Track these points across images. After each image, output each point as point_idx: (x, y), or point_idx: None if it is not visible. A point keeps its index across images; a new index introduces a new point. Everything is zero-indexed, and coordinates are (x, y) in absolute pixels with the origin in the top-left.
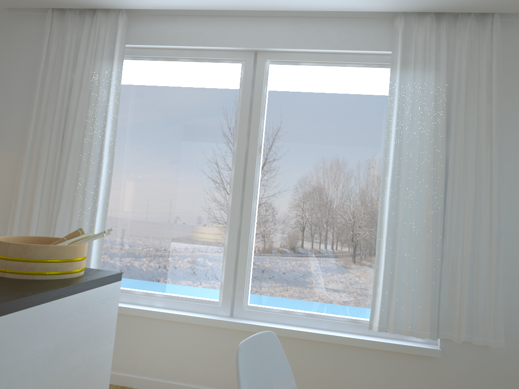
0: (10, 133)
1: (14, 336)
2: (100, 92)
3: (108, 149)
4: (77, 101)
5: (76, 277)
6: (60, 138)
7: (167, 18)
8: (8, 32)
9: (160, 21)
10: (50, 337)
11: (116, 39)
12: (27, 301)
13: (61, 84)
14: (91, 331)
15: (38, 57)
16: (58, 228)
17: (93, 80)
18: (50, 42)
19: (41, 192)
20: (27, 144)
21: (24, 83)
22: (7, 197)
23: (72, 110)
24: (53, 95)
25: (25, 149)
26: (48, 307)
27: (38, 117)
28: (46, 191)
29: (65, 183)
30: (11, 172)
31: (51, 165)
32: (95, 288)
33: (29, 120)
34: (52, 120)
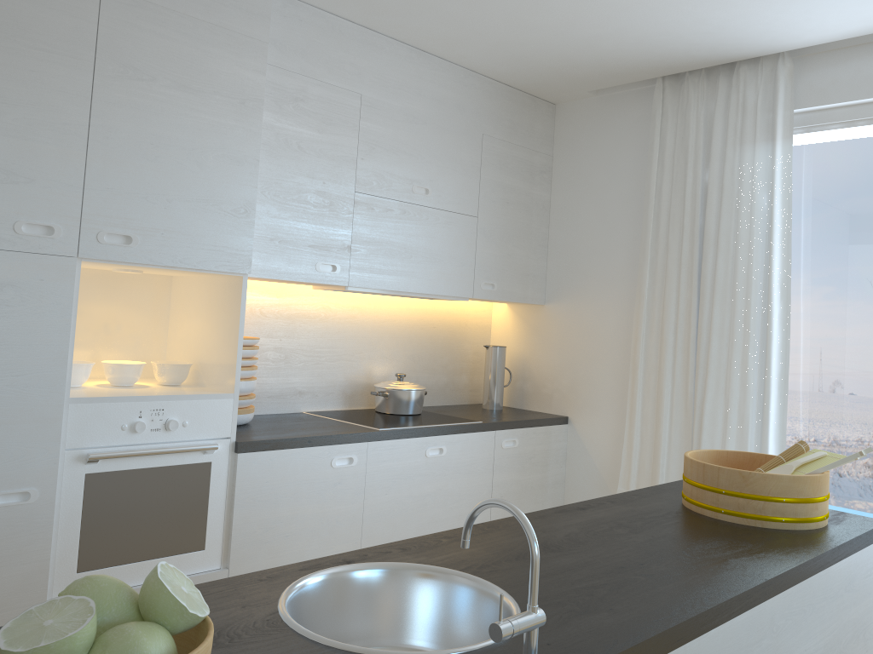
0: (613, 274)
1: (787, 627)
2: (756, 197)
3: (778, 291)
4: (716, 215)
5: (823, 527)
6: (694, 277)
7: (870, 48)
8: (597, 124)
9: (857, 56)
10: (819, 629)
11: (776, 104)
12: (795, 573)
13: (688, 193)
14: (859, 621)
15: (645, 155)
16: (706, 422)
17: (741, 179)
18: (664, 128)
19: (671, 364)
20: (642, 289)
21: (627, 198)
22: (618, 370)
23: (710, 232)
24: (677, 211)
25: (640, 298)
26: (815, 582)
27: (656, 248)
28: (679, 361)
29: (711, 350)
30: (620, 333)
31: (683, 321)
32: (859, 550)
33: (642, 254)
34: (679, 250)
